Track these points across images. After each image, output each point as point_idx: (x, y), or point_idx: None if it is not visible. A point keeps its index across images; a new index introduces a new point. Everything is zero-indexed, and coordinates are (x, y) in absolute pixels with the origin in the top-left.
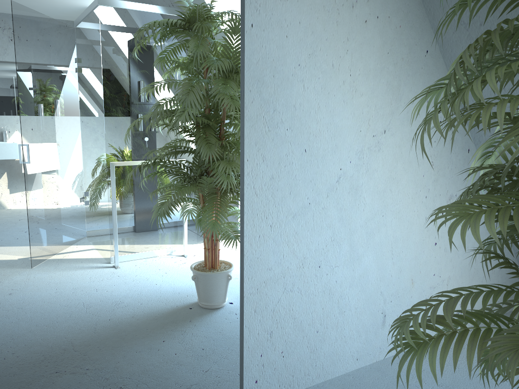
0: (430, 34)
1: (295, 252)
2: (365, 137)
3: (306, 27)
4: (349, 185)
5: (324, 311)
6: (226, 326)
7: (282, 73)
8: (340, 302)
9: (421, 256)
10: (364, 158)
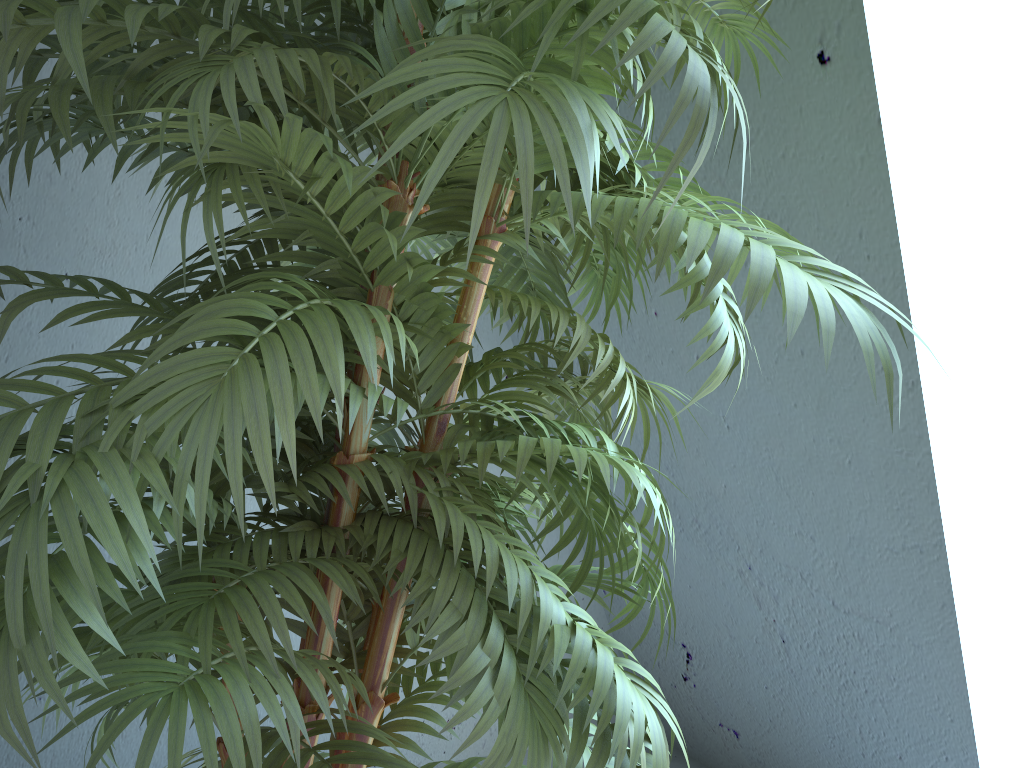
0: None
1: None
2: None
3: None
4: None
5: None
6: None
7: None
8: None
9: None
10: None
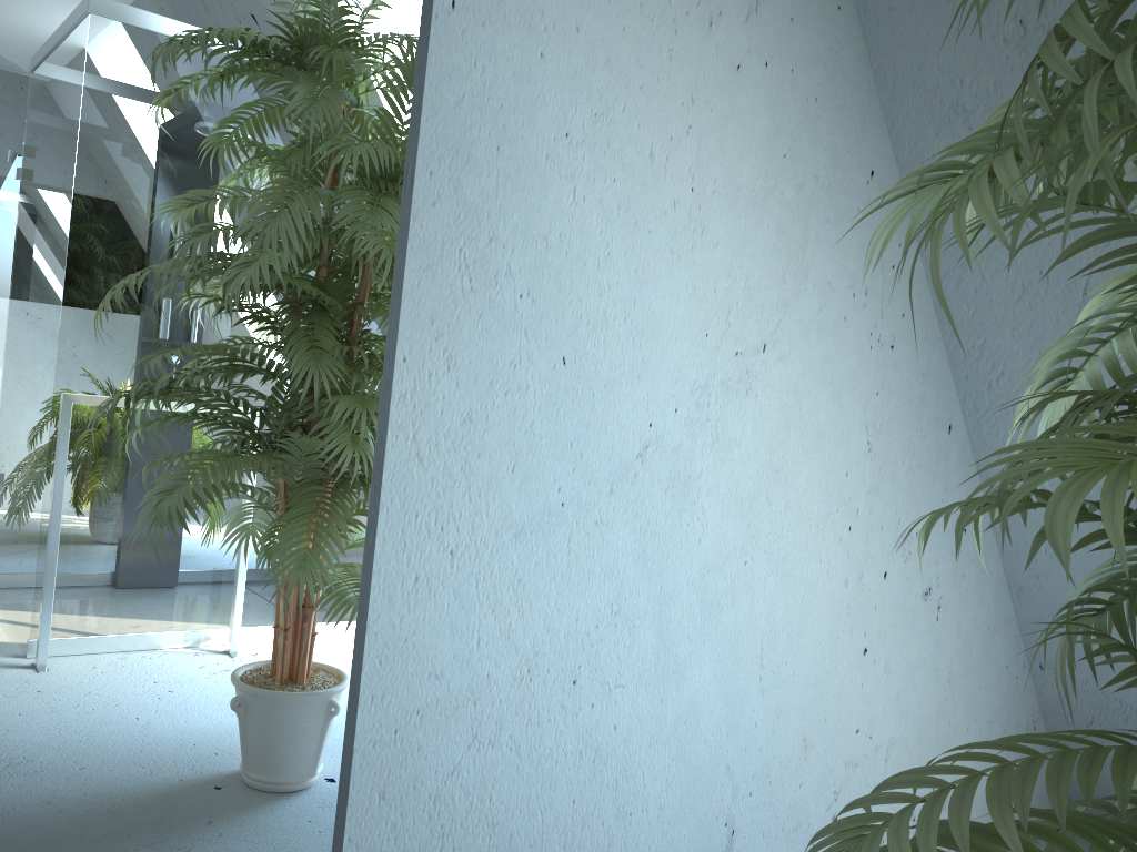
0: (881, 134)
1: (512, 635)
2: (716, 353)
3: (594, 45)
4: (669, 471)
5: (577, 810)
6: (291, 837)
7: (522, 147)
8: (621, 787)
9: (830, 678)
10: (711, 407)
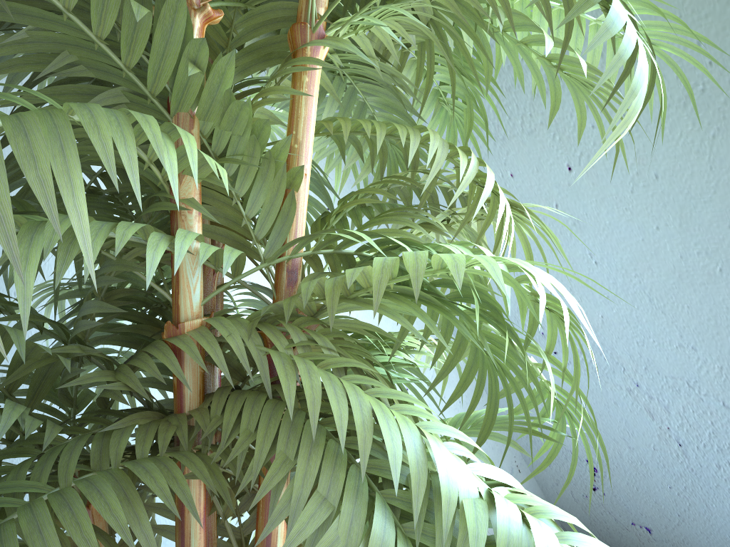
0: None
1: None
2: None
3: None
4: None
5: None
6: None
7: None
8: None
9: None
10: None
